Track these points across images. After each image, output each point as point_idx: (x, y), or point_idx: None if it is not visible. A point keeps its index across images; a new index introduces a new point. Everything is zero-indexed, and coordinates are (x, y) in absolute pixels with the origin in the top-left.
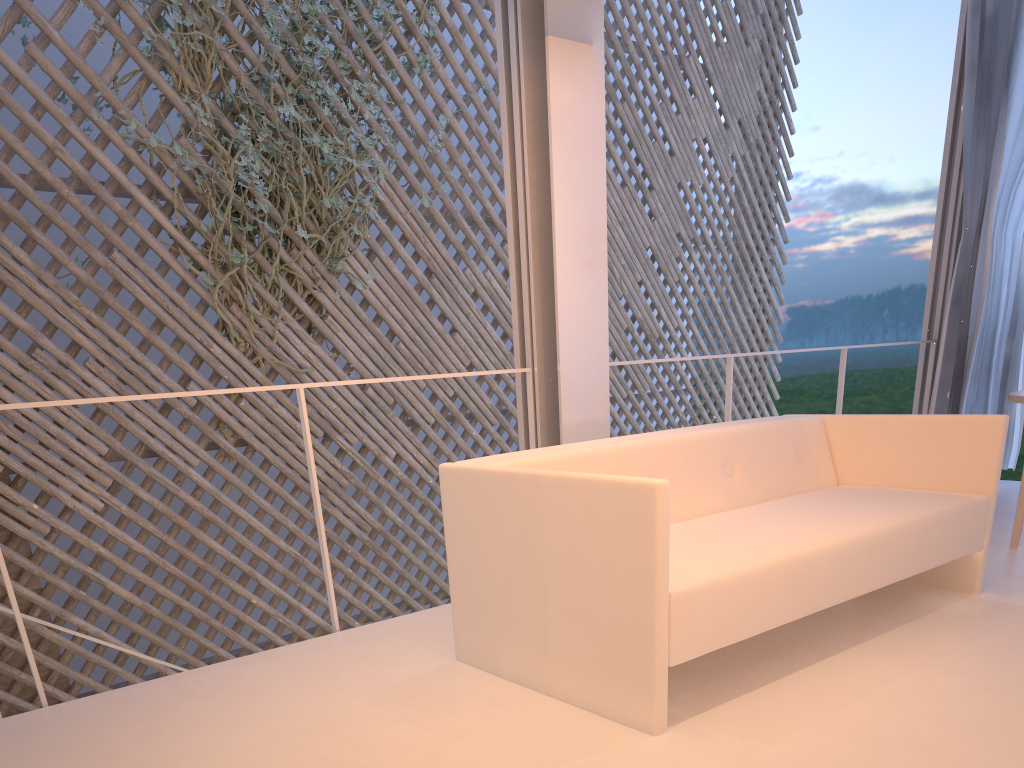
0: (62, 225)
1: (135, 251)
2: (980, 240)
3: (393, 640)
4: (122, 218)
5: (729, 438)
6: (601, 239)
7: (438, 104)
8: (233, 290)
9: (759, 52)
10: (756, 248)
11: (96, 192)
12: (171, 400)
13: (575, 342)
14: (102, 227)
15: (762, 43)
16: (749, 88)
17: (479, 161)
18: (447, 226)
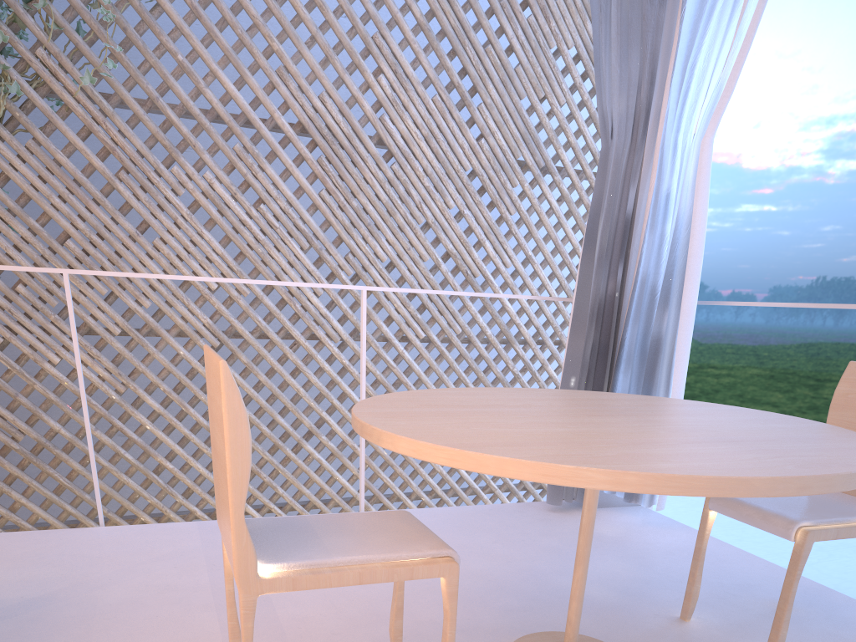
0: None
1: None
2: (646, 148)
3: None
4: None
5: None
6: None
7: None
8: None
9: None
10: None
11: None
12: None
13: None
14: None
15: None
16: None
17: (195, 42)
18: (142, 114)
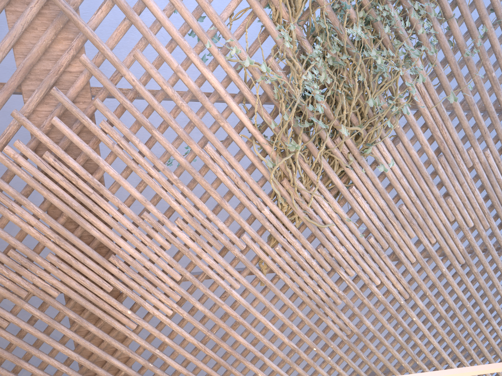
0: (174, 127)
1: (221, 143)
2: None
3: None
4: (216, 120)
5: None
6: None
7: (481, 17)
8: (286, 170)
9: None
10: None
11: (201, 102)
12: (228, 246)
13: None
14: (201, 127)
15: None
16: None
17: None
18: (463, 116)
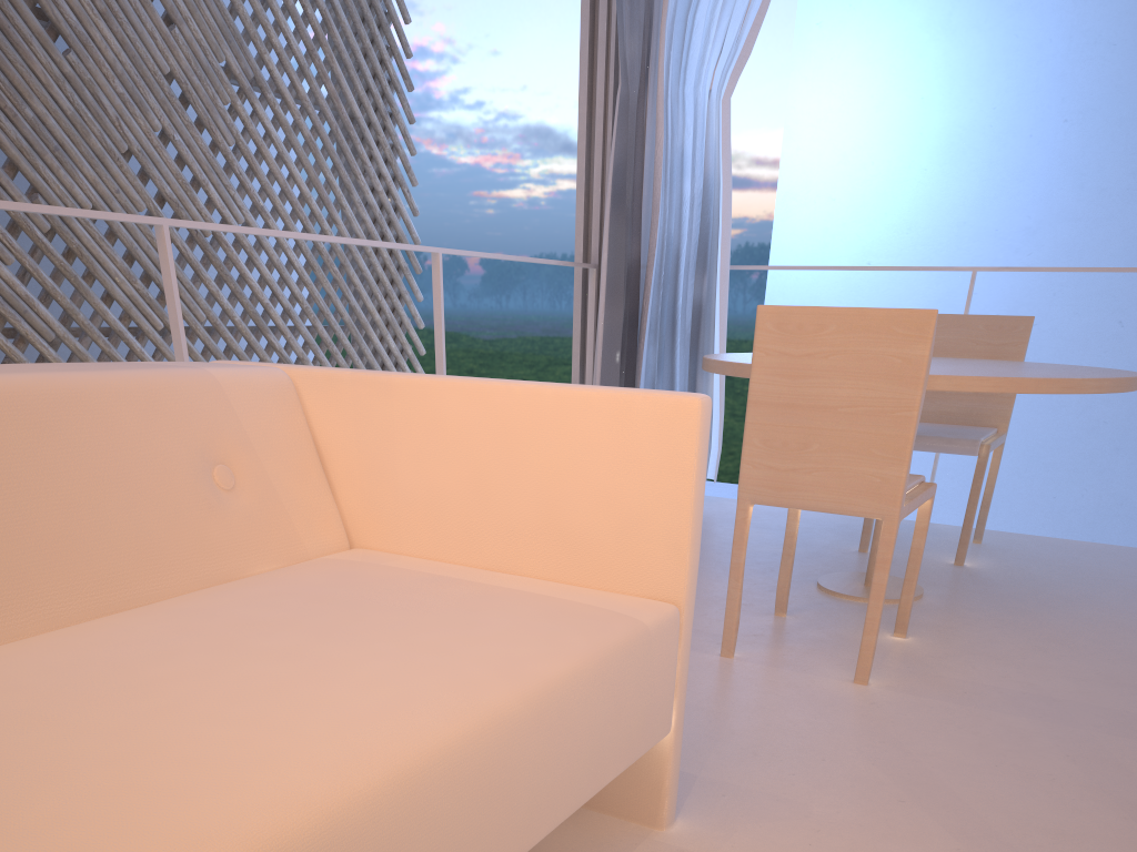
0: None
1: None
2: (648, 97)
3: None
4: None
5: None
6: None
7: None
8: None
9: None
10: (369, 123)
11: None
12: None
13: None
14: None
15: None
16: None
17: None
18: None
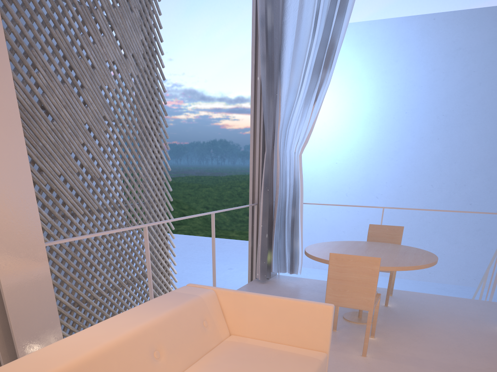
0: None
1: None
2: (274, 153)
3: None
4: None
5: (154, 329)
6: (21, 153)
7: None
8: None
9: (139, 17)
10: (151, 128)
11: None
12: None
13: (9, 240)
14: None
15: (140, 12)
16: (136, 37)
17: None
18: None
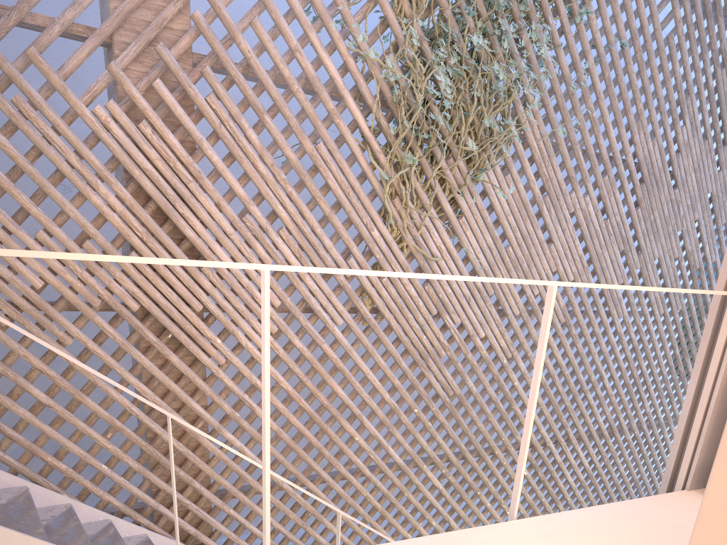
0: (287, 115)
1: (335, 144)
2: None
3: (582, 544)
4: (331, 115)
5: None
6: None
7: (585, 51)
8: (399, 186)
9: None
10: None
11: (317, 91)
12: None
13: None
14: (316, 121)
15: None
16: None
17: (604, 103)
18: (567, 154)
